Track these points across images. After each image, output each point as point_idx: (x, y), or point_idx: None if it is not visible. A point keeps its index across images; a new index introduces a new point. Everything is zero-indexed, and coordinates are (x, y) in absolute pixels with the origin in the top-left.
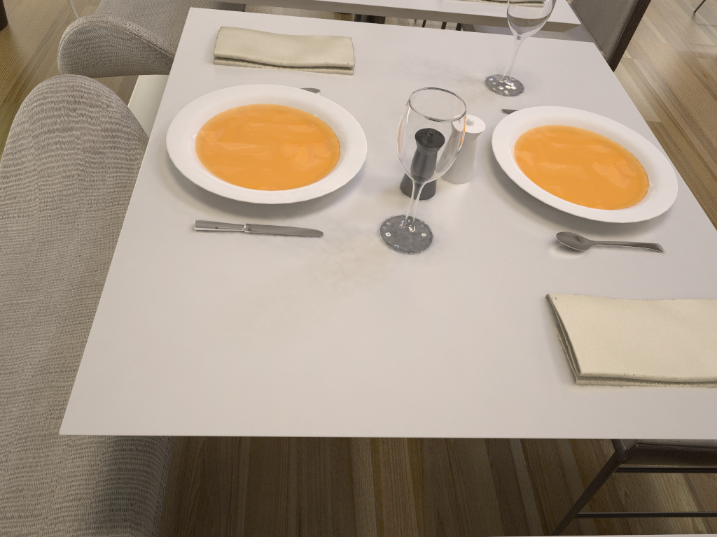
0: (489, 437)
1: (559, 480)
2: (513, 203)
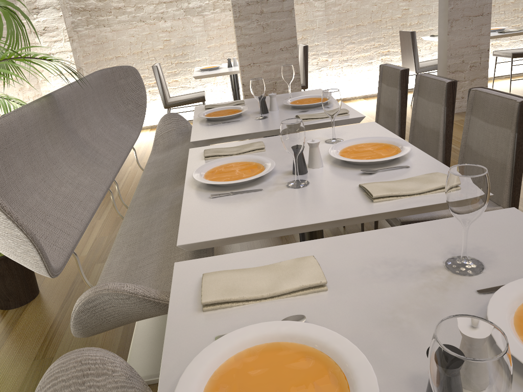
0: None
1: None
2: None
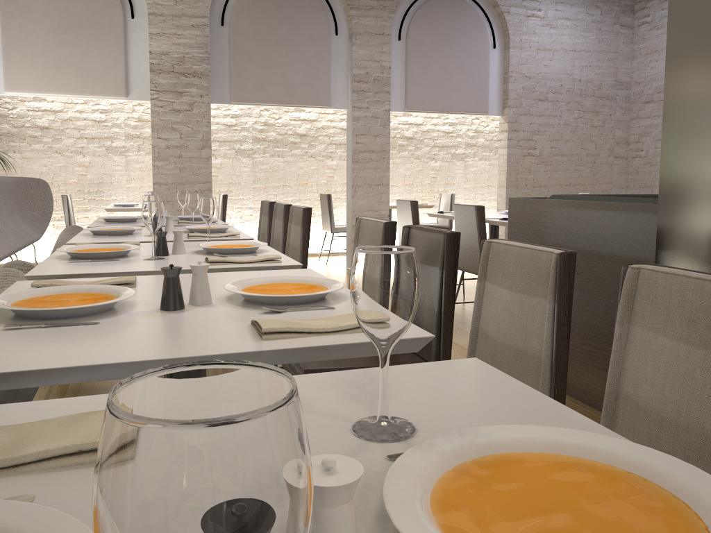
0: None
1: None
2: (201, 255)
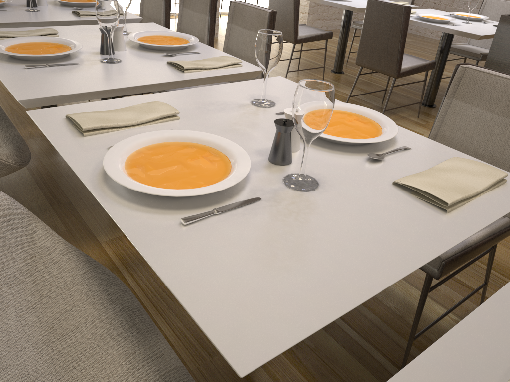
0: (445, 251)
1: (380, 333)
2: (330, 151)
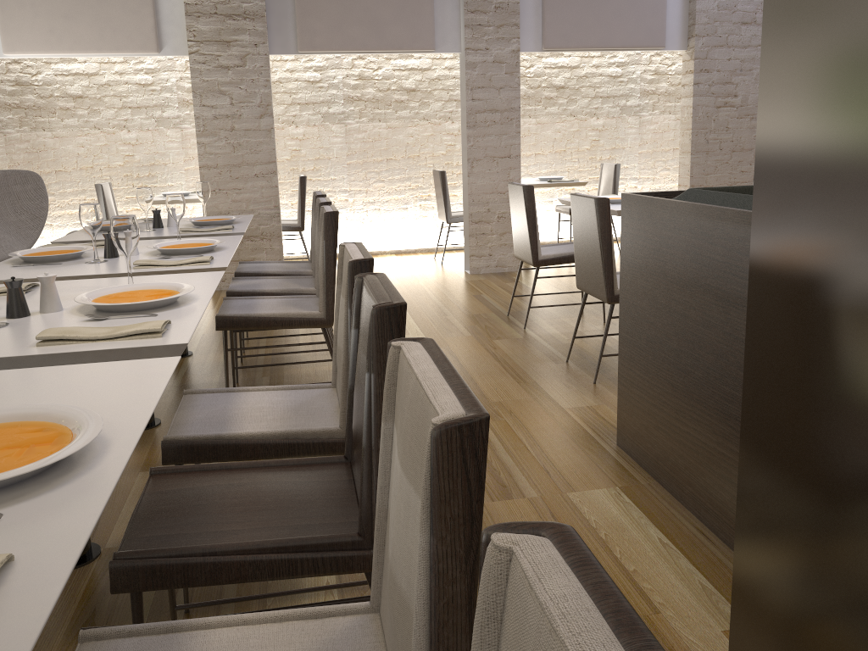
0: None
1: None
2: (78, 314)
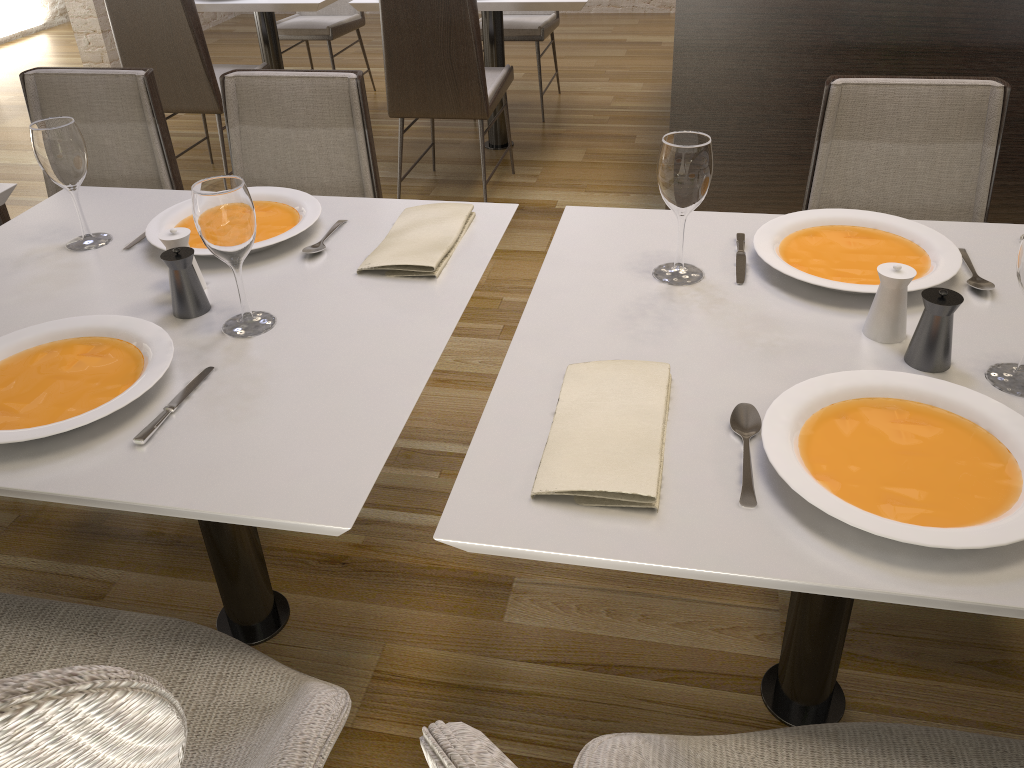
0: None
1: None
2: (924, 307)
